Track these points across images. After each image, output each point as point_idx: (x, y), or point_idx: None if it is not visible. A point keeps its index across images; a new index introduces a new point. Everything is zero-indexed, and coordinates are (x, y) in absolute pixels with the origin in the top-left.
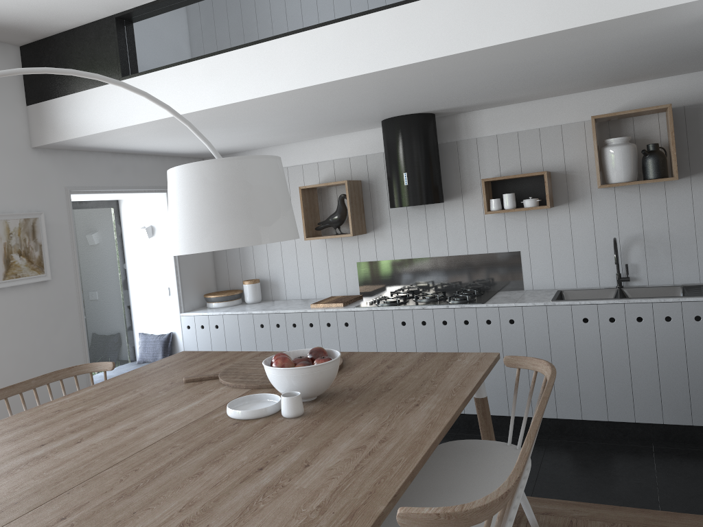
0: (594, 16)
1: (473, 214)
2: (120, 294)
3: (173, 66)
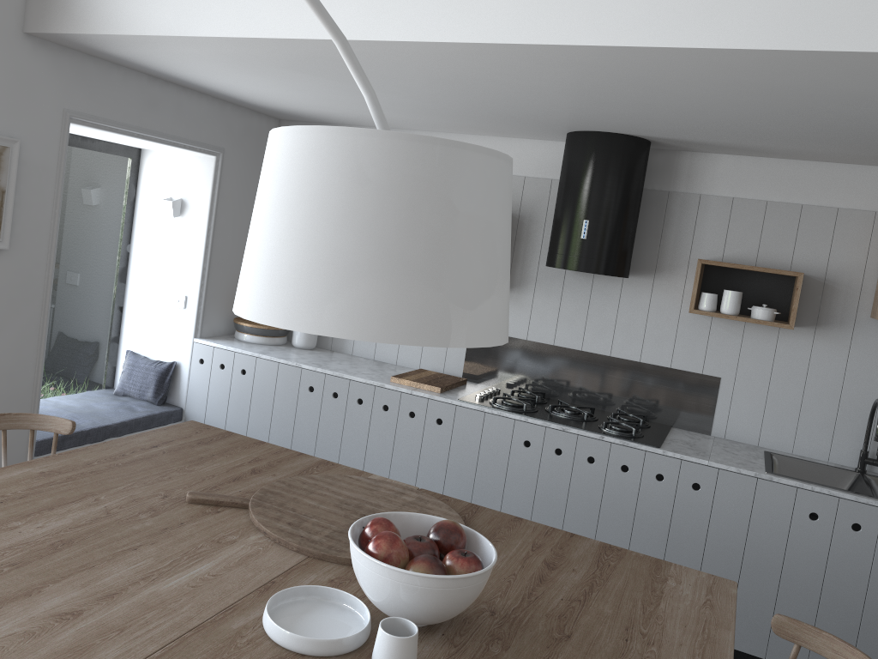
0: None
1: (664, 305)
2: (112, 287)
3: None
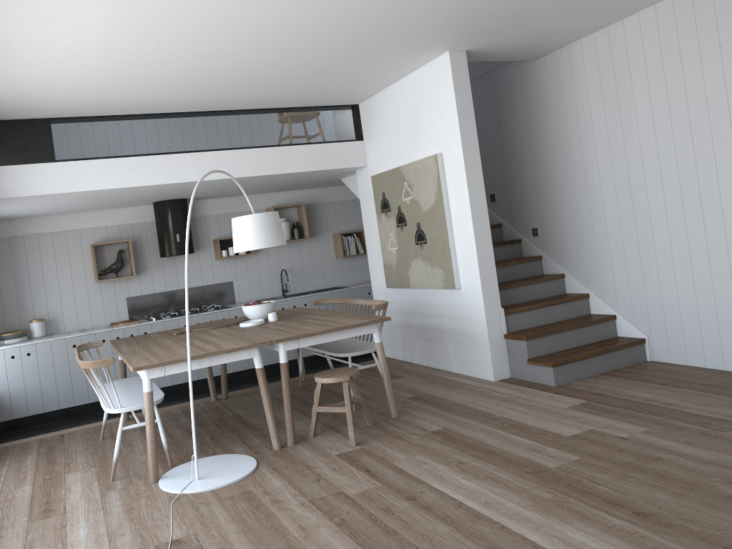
0: (324, 167)
1: (205, 261)
2: None
3: (103, 159)
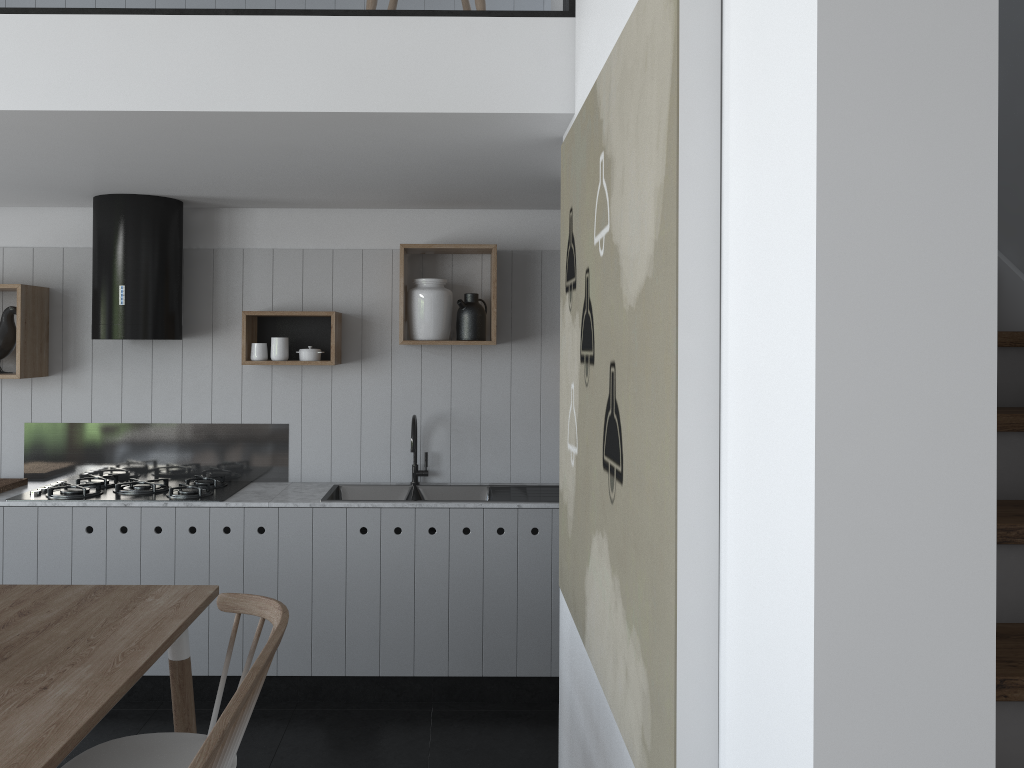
0: (401, 102)
1: (226, 362)
2: None
3: None
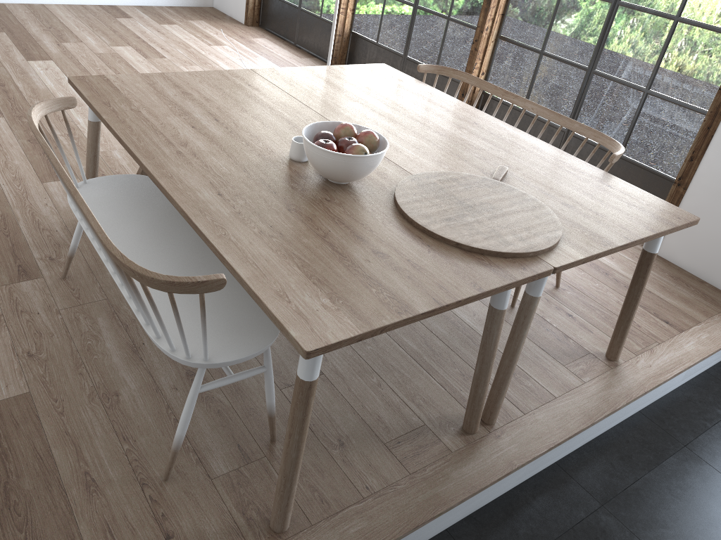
0: None
1: None
2: None
3: None
